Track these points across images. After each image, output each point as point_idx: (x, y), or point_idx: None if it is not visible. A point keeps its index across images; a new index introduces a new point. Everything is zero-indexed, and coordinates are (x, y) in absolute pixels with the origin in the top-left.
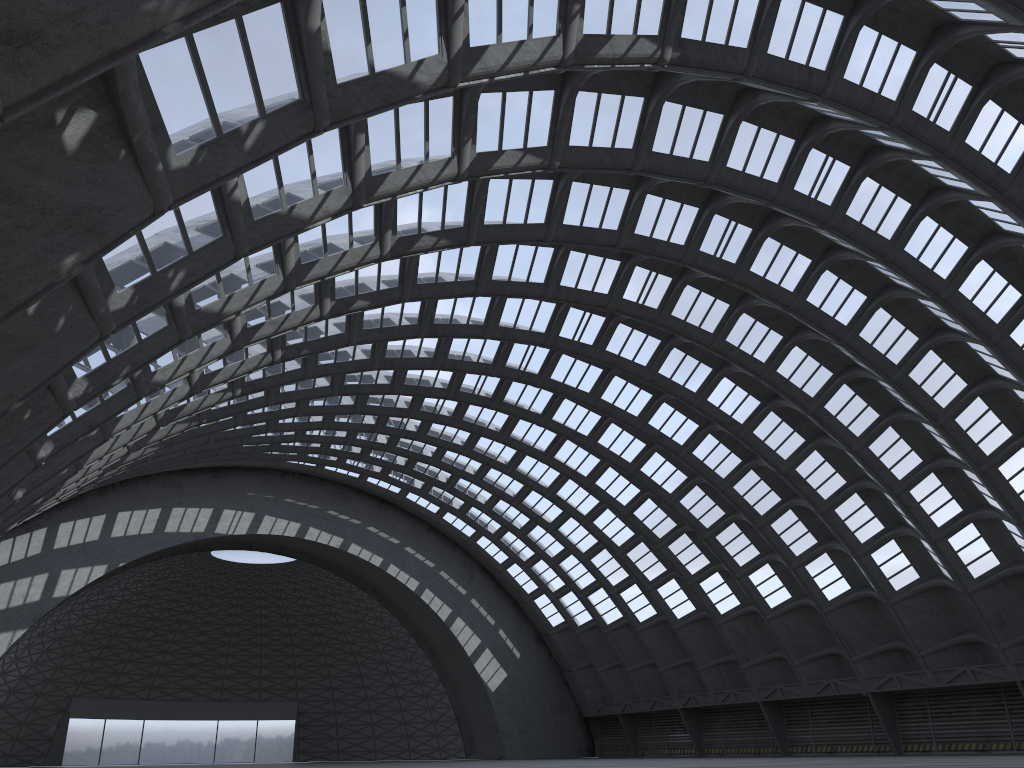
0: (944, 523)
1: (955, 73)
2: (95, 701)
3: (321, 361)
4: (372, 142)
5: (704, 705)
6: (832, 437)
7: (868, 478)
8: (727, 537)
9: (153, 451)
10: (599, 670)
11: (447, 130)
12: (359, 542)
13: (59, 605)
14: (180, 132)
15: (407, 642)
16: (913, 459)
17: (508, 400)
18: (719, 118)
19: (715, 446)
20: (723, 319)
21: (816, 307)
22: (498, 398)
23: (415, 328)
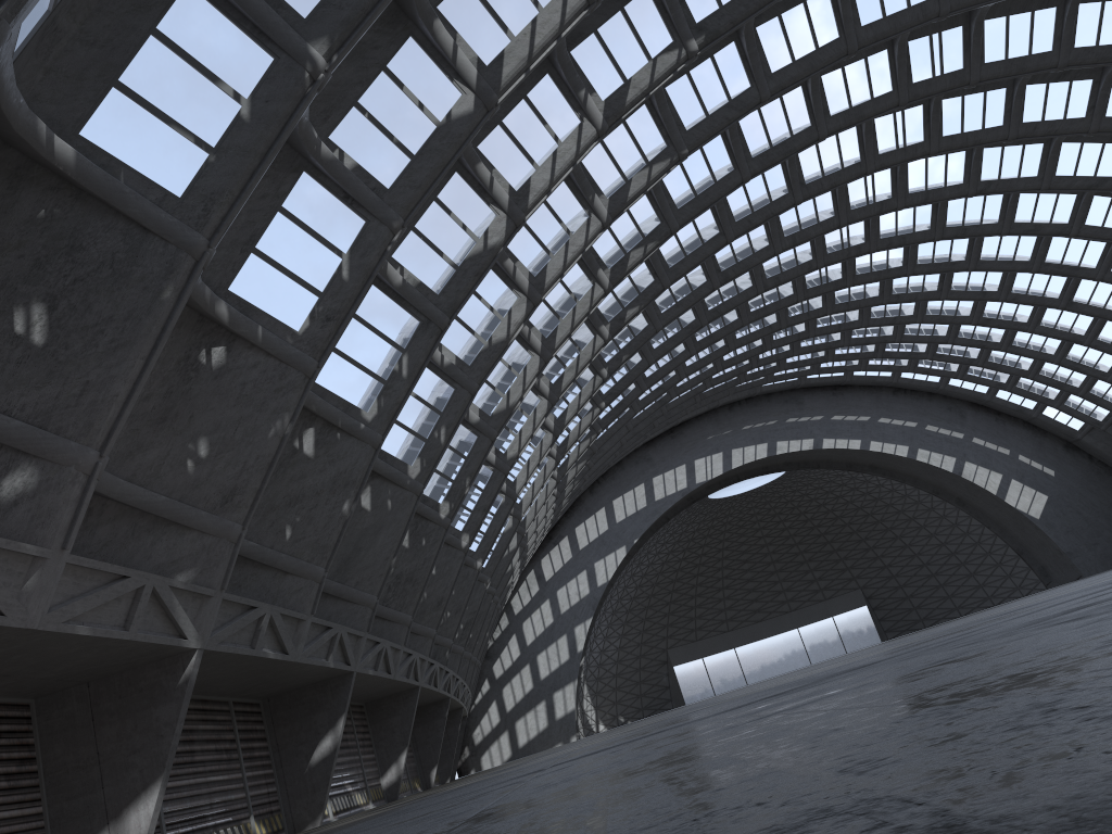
0: None
1: None
2: (686, 647)
3: (655, 344)
4: (520, 255)
5: None
6: None
7: None
8: None
9: (583, 465)
10: None
11: (573, 202)
12: (830, 435)
13: (610, 588)
14: (362, 399)
15: (932, 502)
16: None
17: (861, 271)
18: None
19: (1109, 204)
20: (1007, 105)
21: (1092, 47)
22: (849, 275)
23: (707, 285)
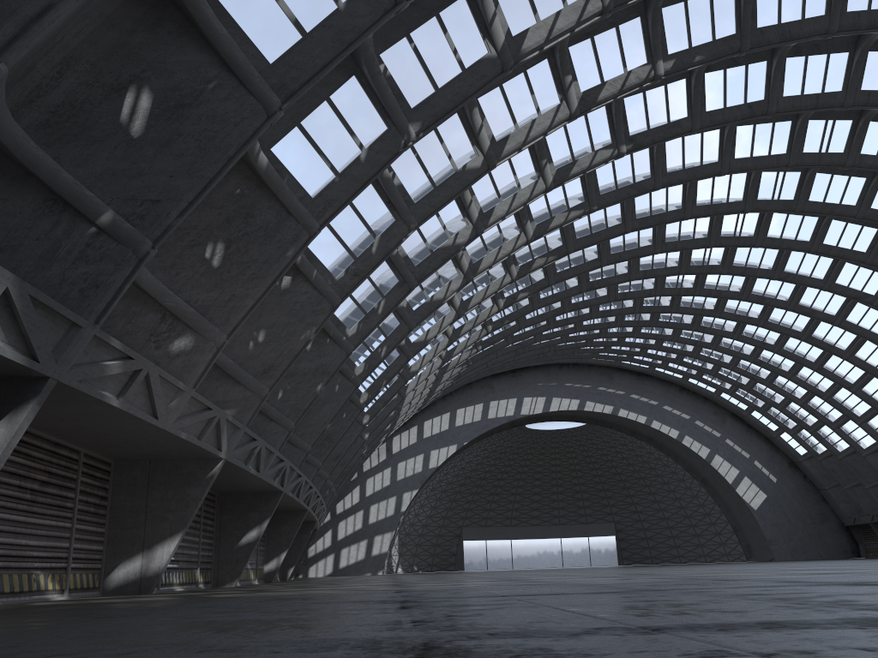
0: None
1: None
2: (477, 529)
3: (528, 316)
4: (468, 247)
5: None
6: None
7: None
8: None
9: (450, 382)
10: (845, 488)
11: (512, 221)
12: (625, 407)
13: (436, 471)
14: (349, 320)
15: (684, 475)
16: None
17: (683, 304)
18: (716, 132)
19: (866, 311)
20: (815, 229)
21: None
22: (675, 305)
23: (577, 288)
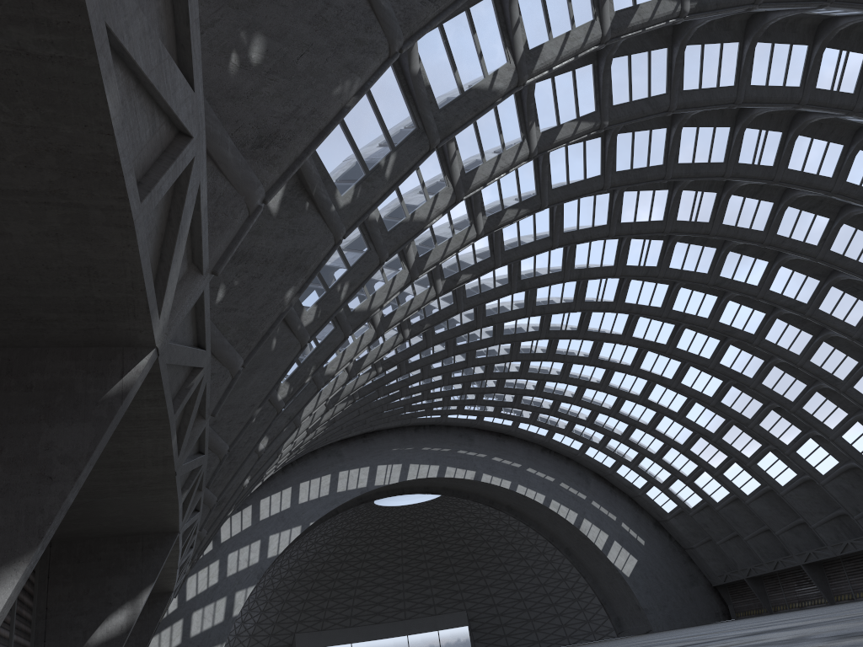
0: None
1: None
2: (312, 634)
3: (437, 331)
4: (460, 146)
5: (825, 558)
6: None
7: None
8: (813, 406)
9: (322, 430)
10: (718, 543)
11: (514, 121)
12: (488, 471)
13: (272, 563)
14: (340, 178)
15: (545, 547)
16: None
17: (591, 329)
18: (735, 46)
19: (785, 328)
20: (770, 216)
21: (857, 185)
22: (583, 329)
23: (507, 287)
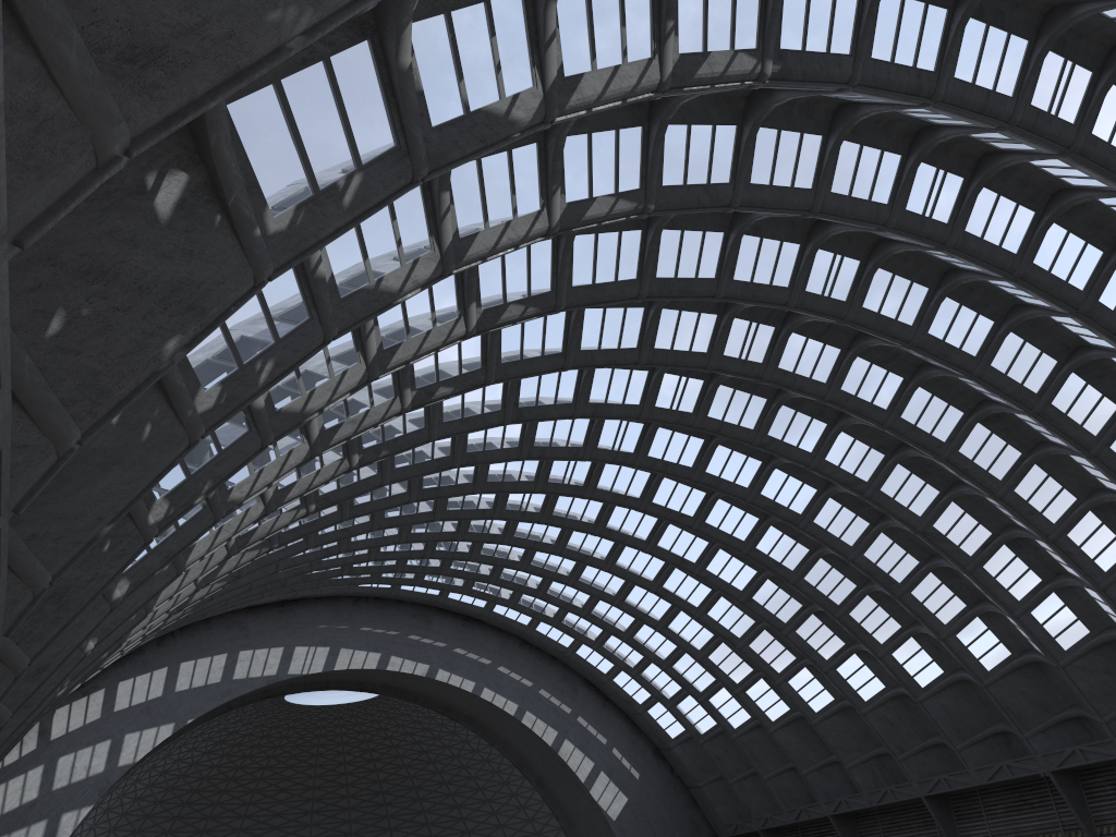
0: (1111, 566)
1: (1072, 59)
2: None
3: (398, 464)
4: (456, 200)
5: (858, 808)
6: (972, 484)
7: (1016, 526)
8: (862, 612)
9: (220, 586)
10: (731, 782)
11: (533, 180)
12: (447, 667)
13: (124, 775)
14: (275, 191)
15: (511, 774)
16: (1066, 498)
17: (602, 486)
18: (818, 140)
19: (838, 511)
20: (835, 366)
21: (940, 339)
22: (591, 485)
23: (499, 414)
